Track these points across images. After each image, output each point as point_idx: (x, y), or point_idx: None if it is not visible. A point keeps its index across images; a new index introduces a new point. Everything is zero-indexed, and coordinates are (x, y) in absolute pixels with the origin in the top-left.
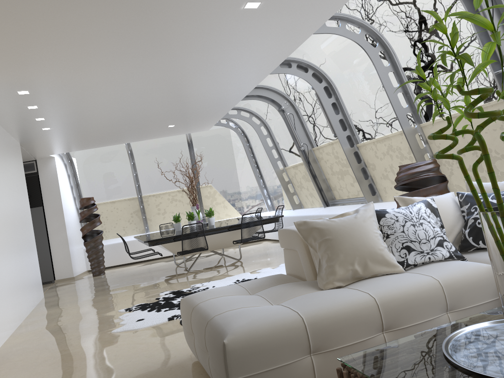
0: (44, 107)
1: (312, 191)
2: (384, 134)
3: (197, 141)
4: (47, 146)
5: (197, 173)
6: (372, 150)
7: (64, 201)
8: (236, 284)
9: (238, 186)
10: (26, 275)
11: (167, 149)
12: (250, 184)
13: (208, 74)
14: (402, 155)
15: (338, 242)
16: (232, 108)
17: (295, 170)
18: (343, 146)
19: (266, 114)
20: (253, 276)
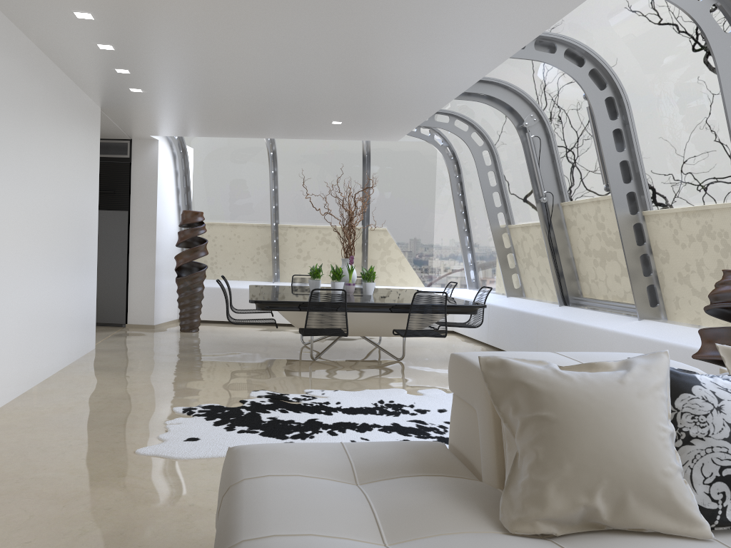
0: (125, 50)
1: (546, 273)
2: (700, 203)
3: (377, 156)
4: (143, 120)
5: (368, 206)
6: (669, 228)
7: (160, 210)
8: (342, 445)
9: (428, 240)
10: (62, 314)
11: (330, 160)
12: (447, 241)
13: (401, 37)
14: (728, 247)
15: (567, 432)
16: (438, 109)
17: (525, 232)
18: (617, 210)
19: (496, 132)
20: (408, 401)
